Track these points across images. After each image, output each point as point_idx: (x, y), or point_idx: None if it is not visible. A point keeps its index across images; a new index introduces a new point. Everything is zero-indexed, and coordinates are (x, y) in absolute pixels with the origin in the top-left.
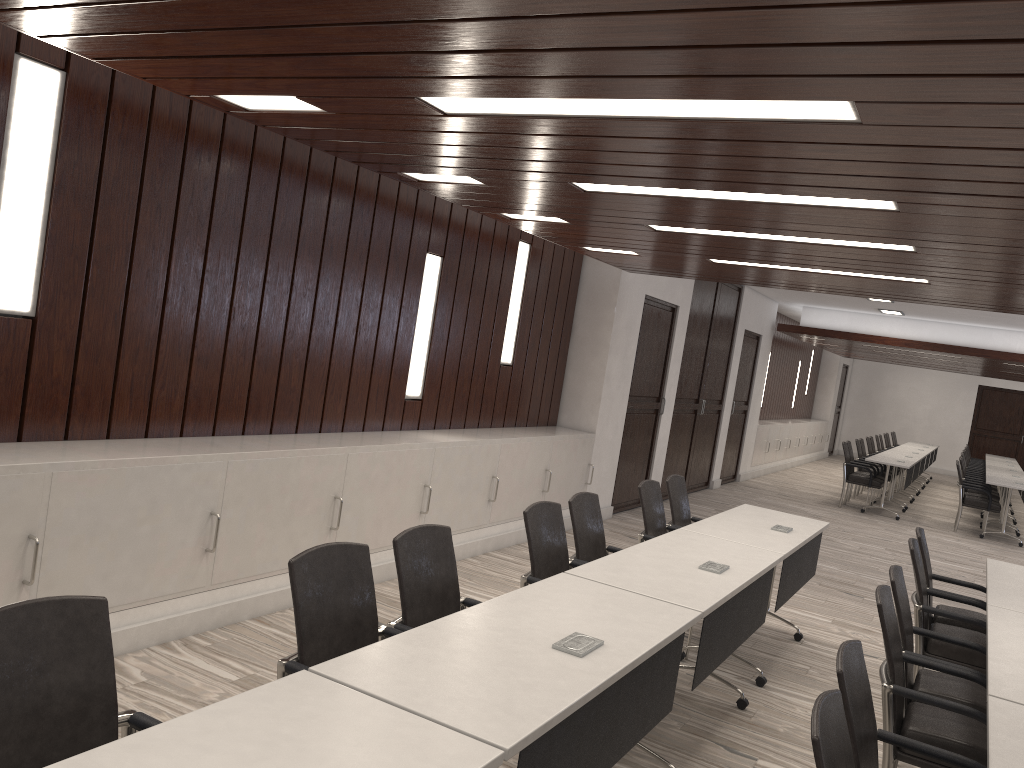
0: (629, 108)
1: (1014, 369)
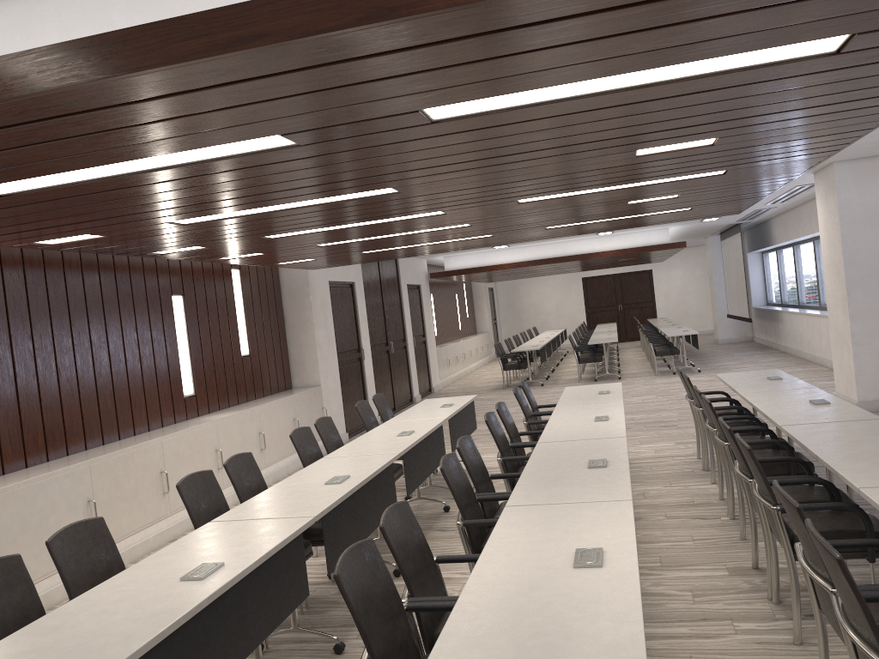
0: (287, 205)
1: (591, 263)
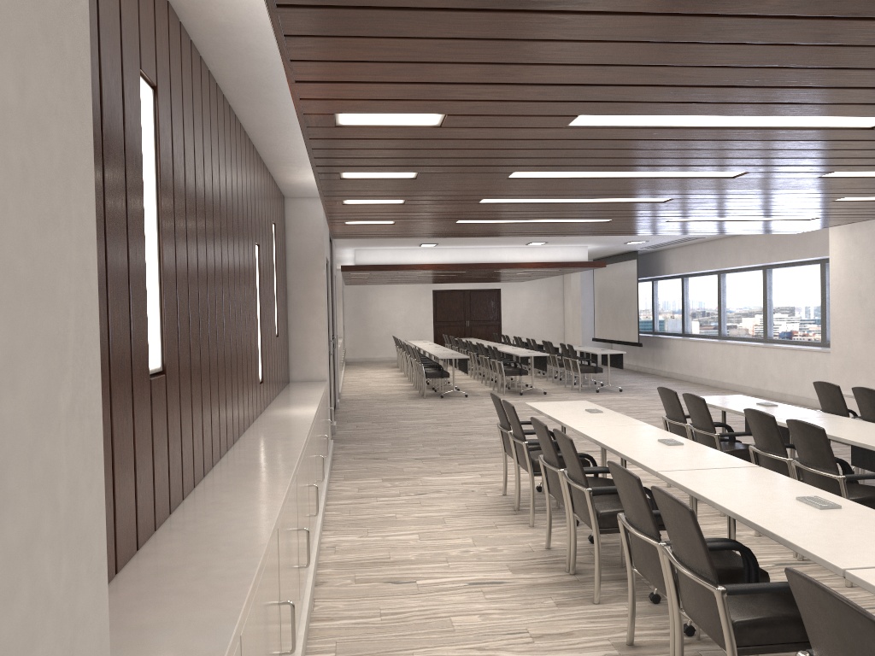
0: (740, 121)
1: (490, 274)
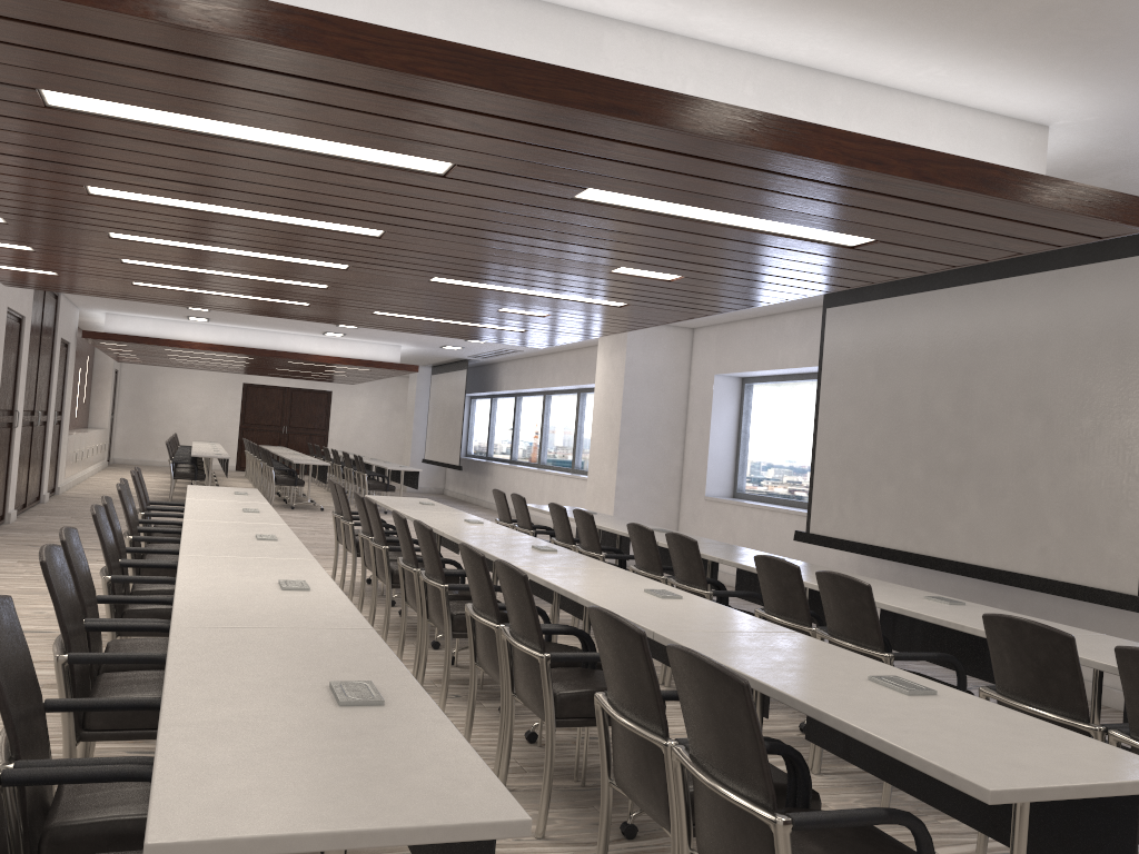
0: (249, 214)
1: (292, 366)
